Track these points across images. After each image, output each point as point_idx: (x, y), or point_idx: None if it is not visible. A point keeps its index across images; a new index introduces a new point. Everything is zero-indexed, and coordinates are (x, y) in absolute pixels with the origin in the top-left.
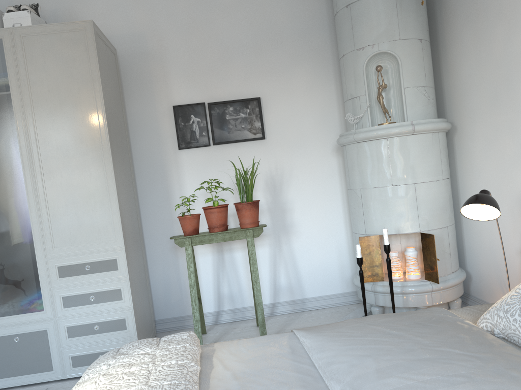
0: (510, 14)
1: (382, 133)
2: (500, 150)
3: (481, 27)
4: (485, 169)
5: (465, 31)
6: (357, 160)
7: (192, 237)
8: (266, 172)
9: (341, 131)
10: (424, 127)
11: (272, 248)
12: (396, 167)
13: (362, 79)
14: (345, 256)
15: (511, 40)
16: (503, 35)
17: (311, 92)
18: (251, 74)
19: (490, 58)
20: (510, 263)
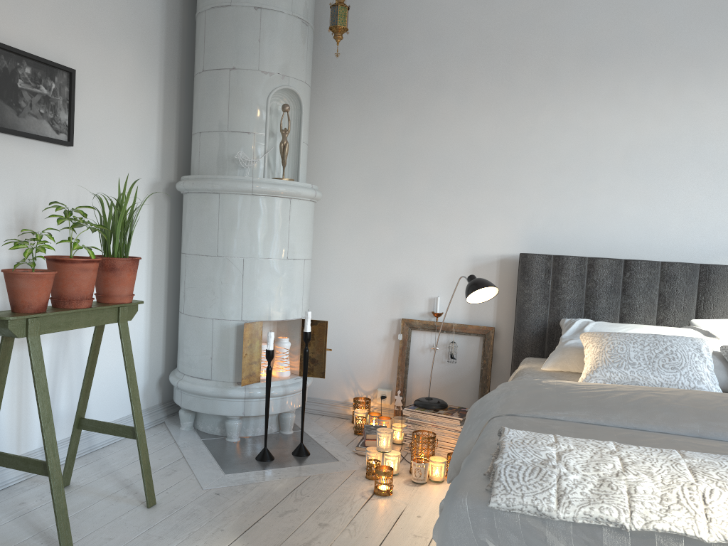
0: (413, 109)
1: (291, 191)
2: (374, 236)
3: (368, 106)
4: (344, 253)
5: (340, 101)
6: (245, 218)
7: (40, 316)
8: (63, 206)
9: (156, 166)
10: (320, 195)
11: (56, 344)
12: (293, 237)
13: (263, 113)
14: (141, 357)
15: (410, 133)
16: (400, 125)
17: (133, 92)
18: (62, 21)
19: (376, 141)
20: (365, 352)
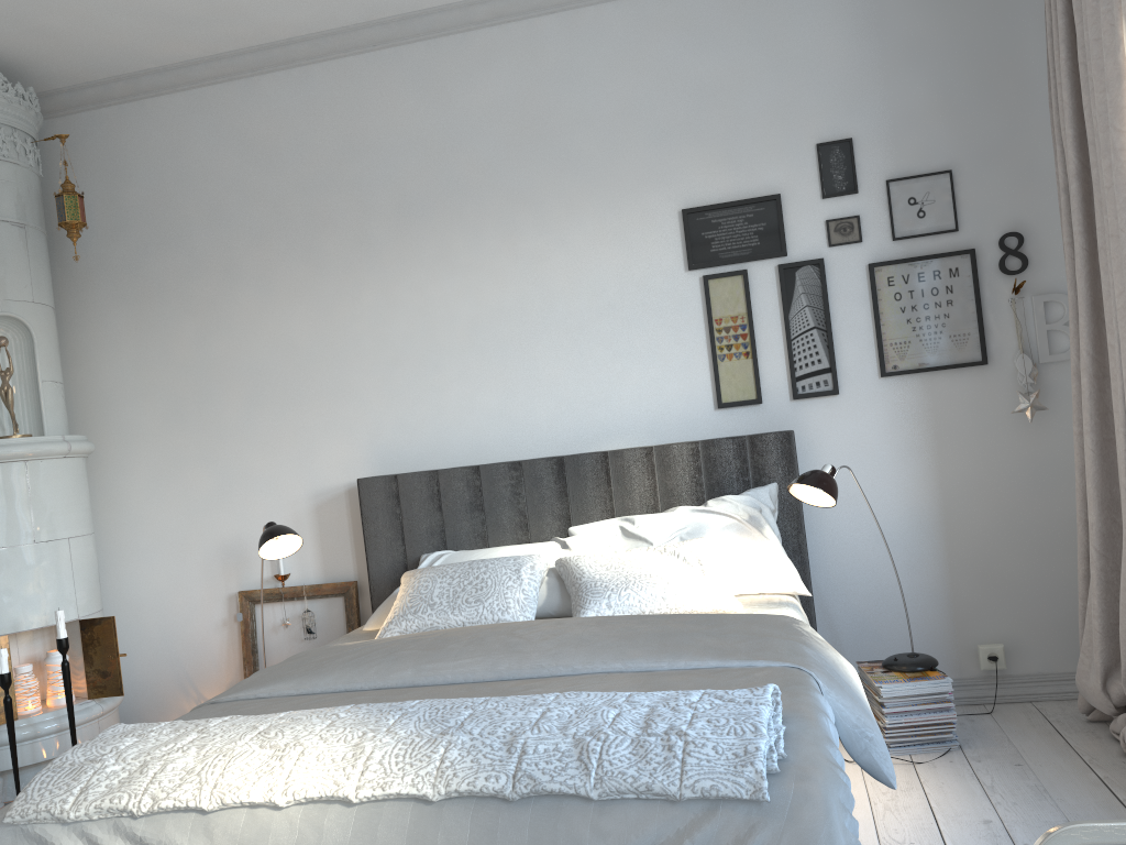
0: (207, 310)
1: (23, 452)
2: (186, 486)
3: (150, 314)
4: (152, 516)
5: (113, 312)
6: None
7: None
8: None
9: None
10: (82, 447)
11: None
12: (41, 511)
13: None
14: None
15: (208, 342)
16: (194, 333)
17: None
18: None
19: (167, 359)
20: (202, 646)
